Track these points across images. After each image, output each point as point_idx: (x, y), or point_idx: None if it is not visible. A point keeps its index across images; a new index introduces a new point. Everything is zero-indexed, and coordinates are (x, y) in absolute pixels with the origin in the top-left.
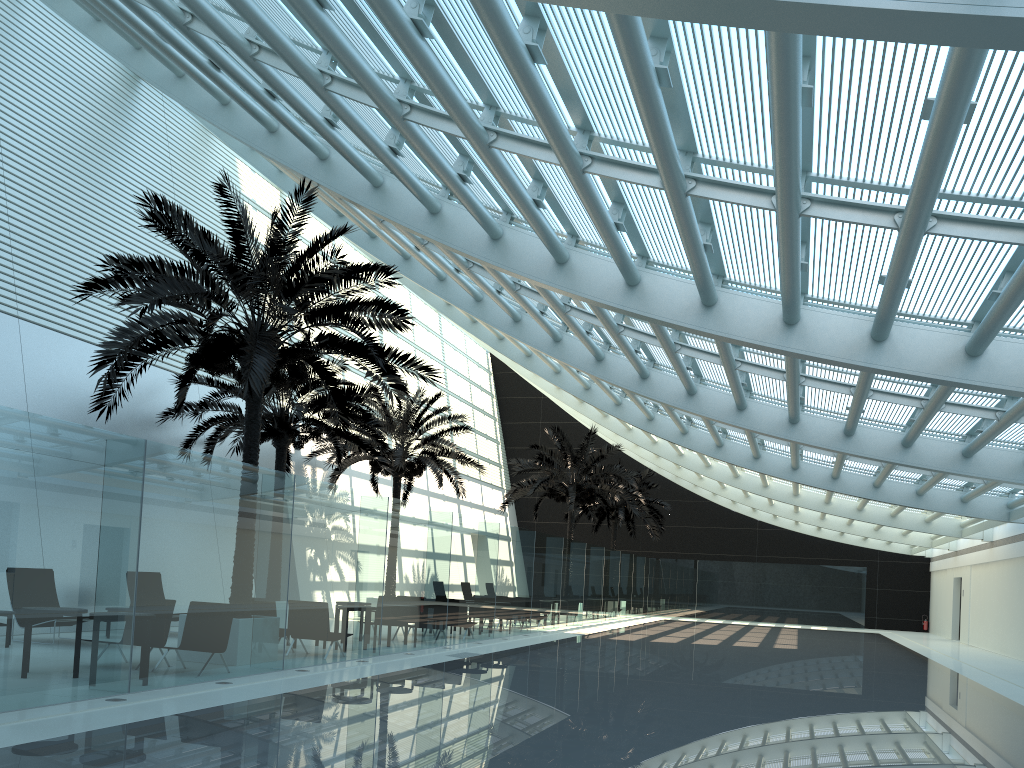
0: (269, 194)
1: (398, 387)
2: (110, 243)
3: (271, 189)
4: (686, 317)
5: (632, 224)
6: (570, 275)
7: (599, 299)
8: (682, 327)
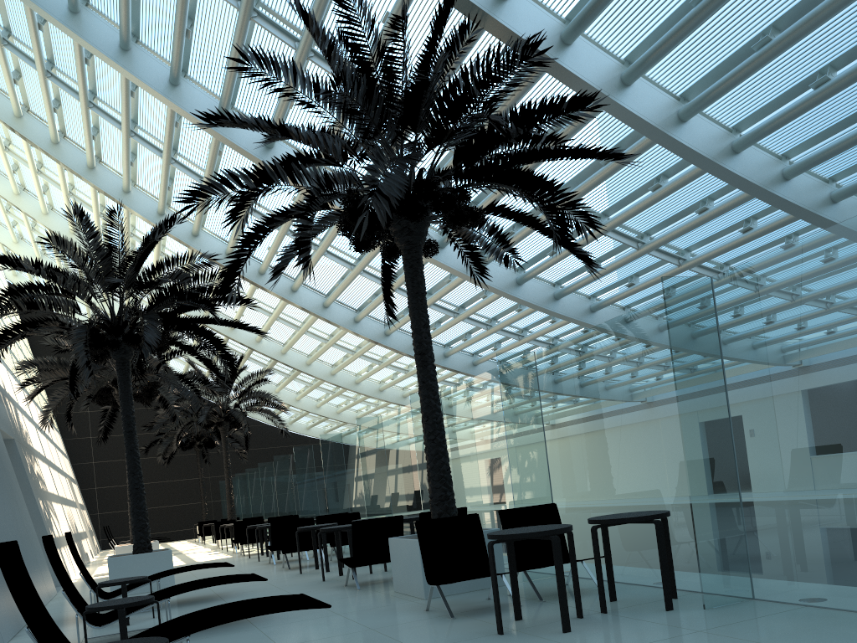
0: None
1: (588, 260)
2: None
3: None
4: (824, 210)
5: (850, 123)
6: (745, 164)
7: (768, 188)
8: (819, 218)
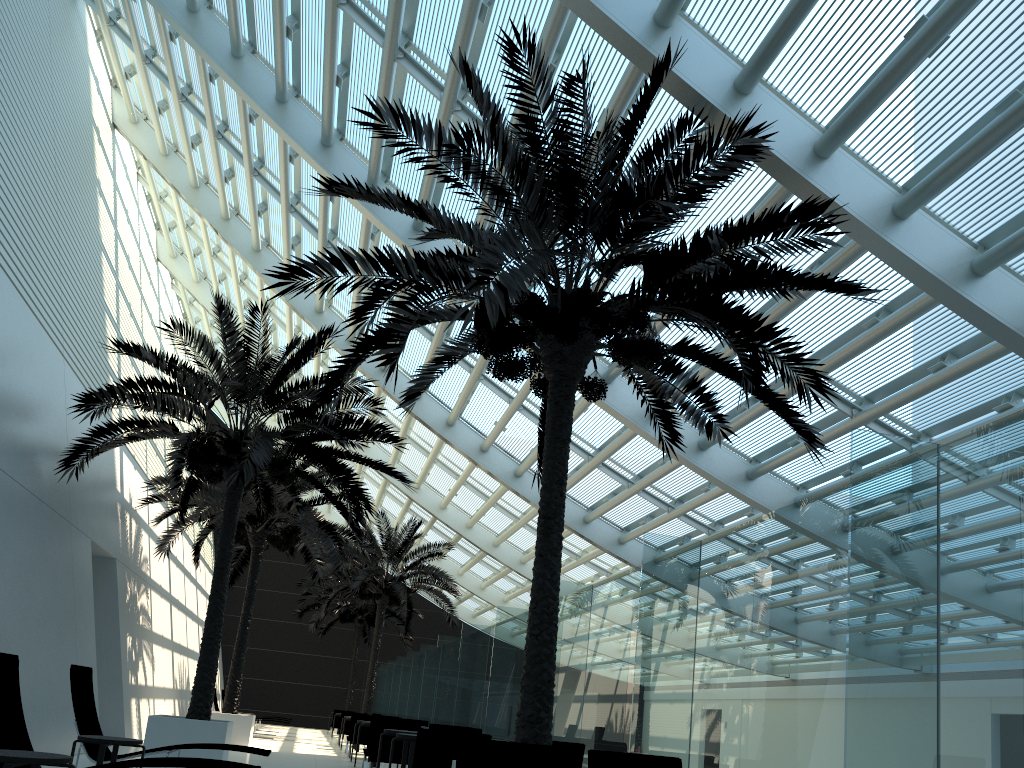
0: (106, 131)
1: (811, 437)
2: (6, 99)
3: (107, 125)
4: None
5: None
6: None
7: None
8: None
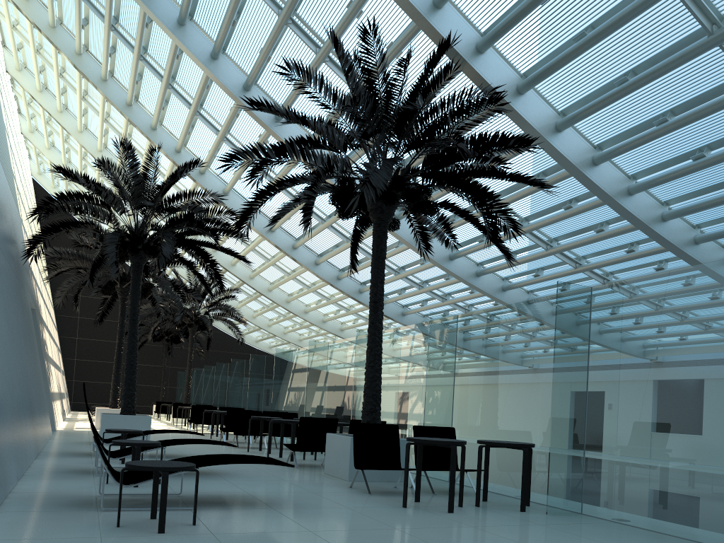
0: None
1: (508, 254)
2: None
3: None
4: (688, 248)
5: (716, 189)
6: (635, 204)
7: (649, 225)
8: (683, 253)
